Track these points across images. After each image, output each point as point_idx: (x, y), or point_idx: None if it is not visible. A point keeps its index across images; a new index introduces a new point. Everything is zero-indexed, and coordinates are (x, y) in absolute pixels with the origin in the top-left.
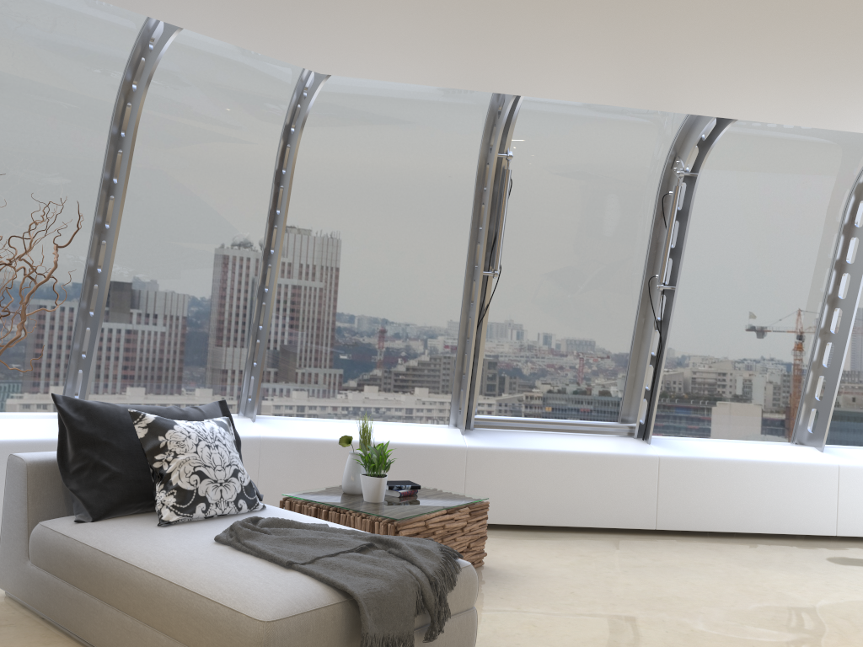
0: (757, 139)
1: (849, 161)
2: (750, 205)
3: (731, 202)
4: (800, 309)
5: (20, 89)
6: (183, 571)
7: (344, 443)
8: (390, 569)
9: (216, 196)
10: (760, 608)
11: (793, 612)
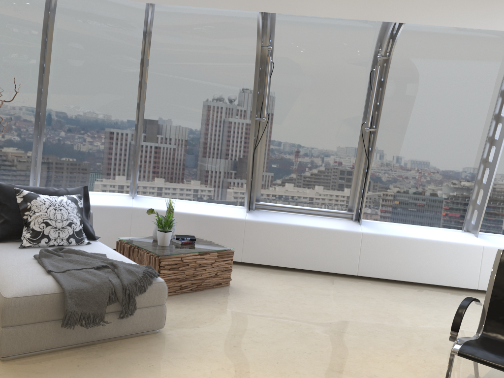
0: (434, 34)
1: (503, 47)
2: (434, 77)
3: (420, 76)
4: (468, 146)
5: None
6: None
7: (150, 212)
8: (99, 279)
9: (106, 73)
10: (372, 325)
11: (391, 330)
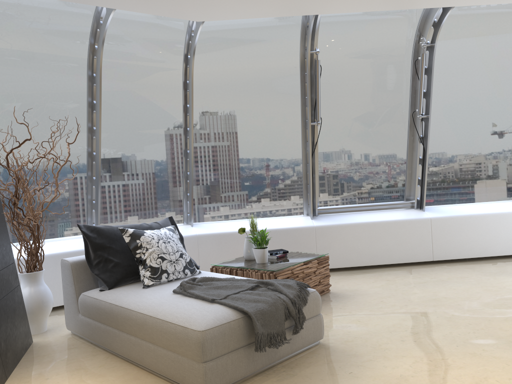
0: (470, 16)
1: None
2: (471, 58)
3: (459, 58)
4: (510, 118)
5: (35, 58)
6: (156, 310)
7: (241, 232)
8: (268, 297)
9: (151, 102)
10: (495, 299)
11: None
